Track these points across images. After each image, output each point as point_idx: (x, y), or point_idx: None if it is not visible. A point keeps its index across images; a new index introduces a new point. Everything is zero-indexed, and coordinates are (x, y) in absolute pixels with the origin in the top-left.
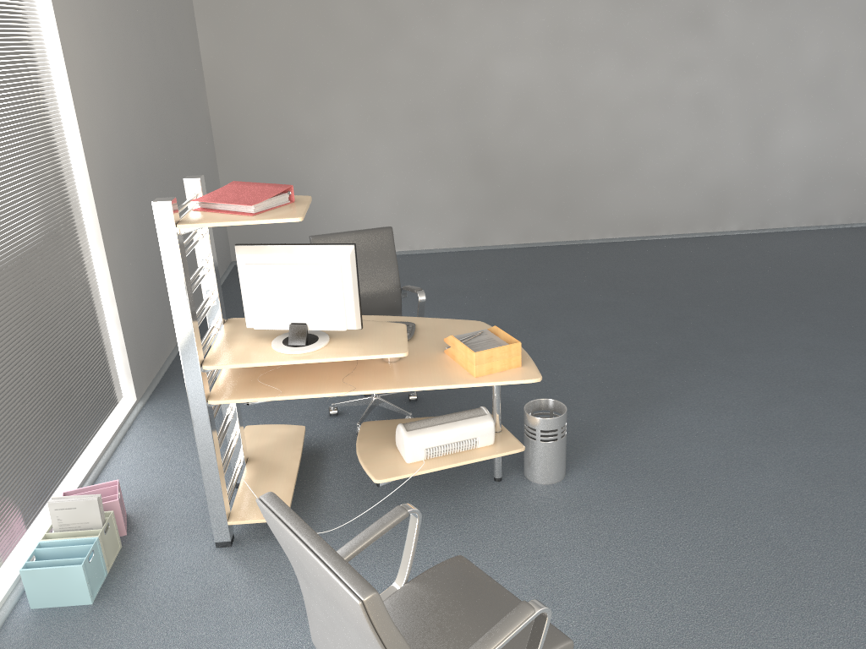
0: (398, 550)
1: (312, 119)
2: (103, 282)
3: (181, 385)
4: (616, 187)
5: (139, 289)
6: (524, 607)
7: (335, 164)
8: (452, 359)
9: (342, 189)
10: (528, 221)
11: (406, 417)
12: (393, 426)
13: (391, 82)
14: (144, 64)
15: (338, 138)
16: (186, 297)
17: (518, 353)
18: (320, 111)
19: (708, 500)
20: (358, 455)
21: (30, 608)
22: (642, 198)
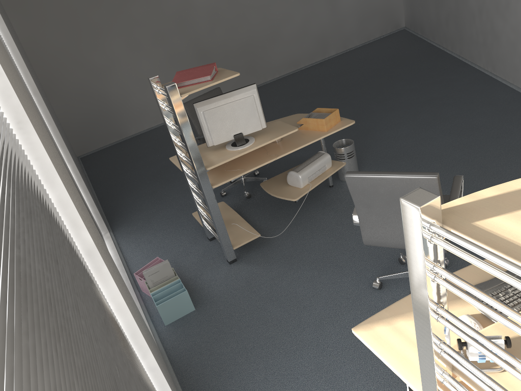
0: (316, 227)
1: (99, 56)
2: (72, 169)
3: (123, 217)
4: (273, 48)
5: (80, 171)
6: (457, 177)
7: (121, 79)
8: (305, 130)
9: (129, 93)
10: (235, 80)
11: (264, 181)
12: (276, 179)
13: (139, 21)
14: (17, 41)
15: (118, 63)
16: (192, 133)
17: (338, 114)
18: (103, 50)
19: (425, 157)
20: (274, 195)
21: (165, 325)
22: (287, 50)
